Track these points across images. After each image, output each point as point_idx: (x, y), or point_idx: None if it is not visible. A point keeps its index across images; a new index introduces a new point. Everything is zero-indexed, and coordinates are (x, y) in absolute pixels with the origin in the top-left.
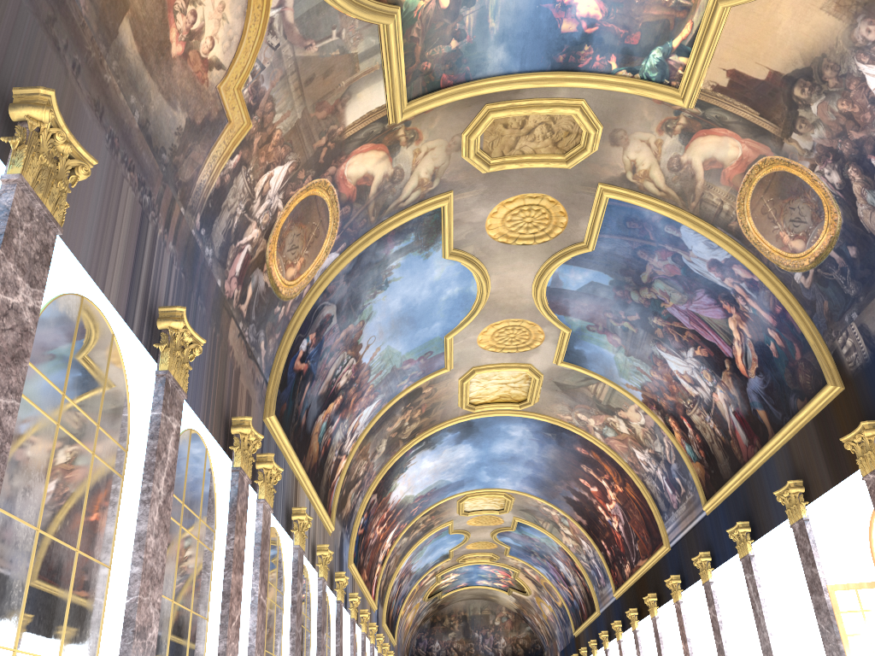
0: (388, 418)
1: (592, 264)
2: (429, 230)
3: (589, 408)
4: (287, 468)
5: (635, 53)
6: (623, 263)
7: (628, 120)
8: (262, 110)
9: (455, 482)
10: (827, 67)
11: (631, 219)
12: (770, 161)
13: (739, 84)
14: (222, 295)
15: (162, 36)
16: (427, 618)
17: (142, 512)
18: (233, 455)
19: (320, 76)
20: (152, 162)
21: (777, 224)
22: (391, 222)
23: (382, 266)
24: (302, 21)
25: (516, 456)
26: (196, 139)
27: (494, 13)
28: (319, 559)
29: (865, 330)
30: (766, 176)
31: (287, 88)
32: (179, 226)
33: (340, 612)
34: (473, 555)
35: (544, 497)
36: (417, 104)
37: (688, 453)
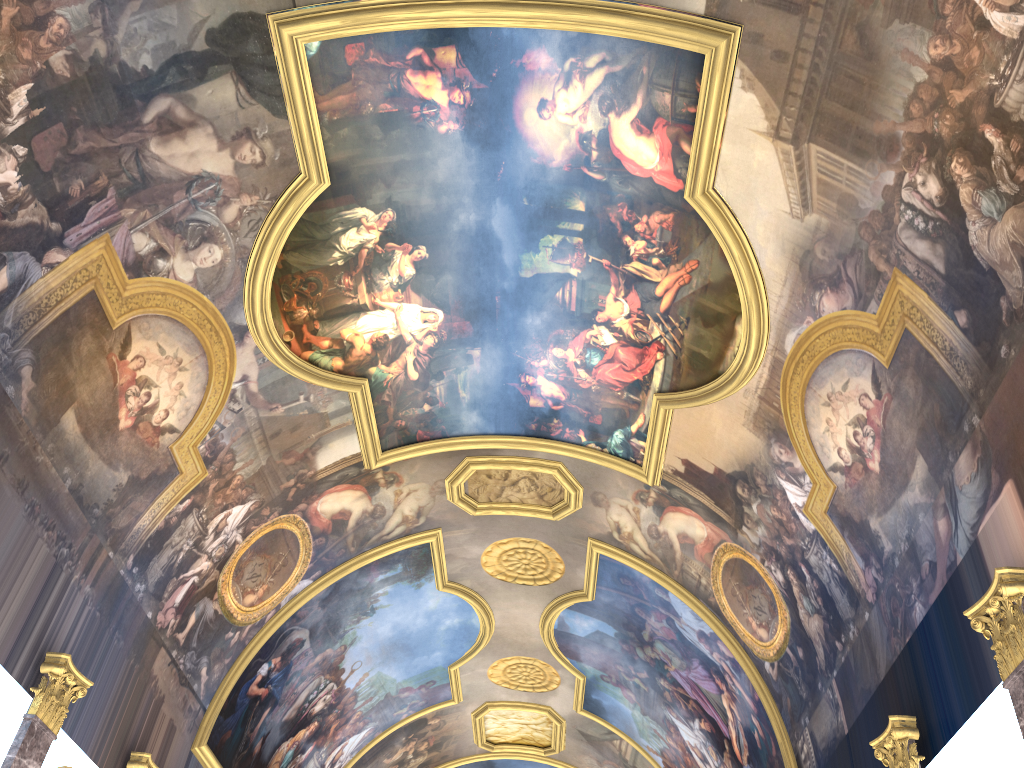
0: (385, 748)
1: (595, 613)
2: (418, 561)
3: (617, 766)
4: None
5: (600, 431)
6: (624, 617)
7: (605, 485)
8: (221, 460)
9: None
10: (757, 475)
11: (624, 576)
12: (730, 547)
13: (693, 473)
14: (152, 626)
15: (110, 415)
16: None
17: None
18: None
19: (288, 430)
20: (80, 518)
21: (745, 608)
22: (374, 553)
23: (366, 593)
24: (267, 390)
25: None
26: (139, 491)
27: (463, 385)
28: None
29: (813, 739)
30: (730, 560)
31: (250, 441)
32: (103, 569)
33: None
34: None
35: None
36: (392, 454)
37: None
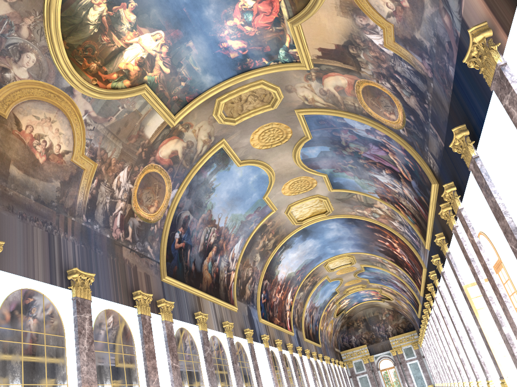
0: (253, 243)
1: (316, 144)
2: (222, 158)
3: (360, 206)
4: (188, 294)
5: (272, 54)
6: (329, 139)
7: (289, 80)
8: (100, 155)
9: (316, 257)
10: (356, 38)
11: (320, 120)
12: (360, 82)
13: (326, 53)
14: (112, 240)
15: (32, 159)
16: (343, 325)
17: (77, 358)
18: (137, 309)
19: (123, 127)
20: (48, 210)
21: (380, 108)
22: (199, 164)
23: (206, 183)
24: (101, 112)
25: (341, 237)
26: (69, 186)
27: (194, 64)
28: (225, 329)
29: (433, 155)
30: (363, 88)
31: (108, 140)
32: (73, 226)
33: (251, 348)
34: (351, 288)
35: (368, 252)
36: (180, 114)
37: (410, 220)
